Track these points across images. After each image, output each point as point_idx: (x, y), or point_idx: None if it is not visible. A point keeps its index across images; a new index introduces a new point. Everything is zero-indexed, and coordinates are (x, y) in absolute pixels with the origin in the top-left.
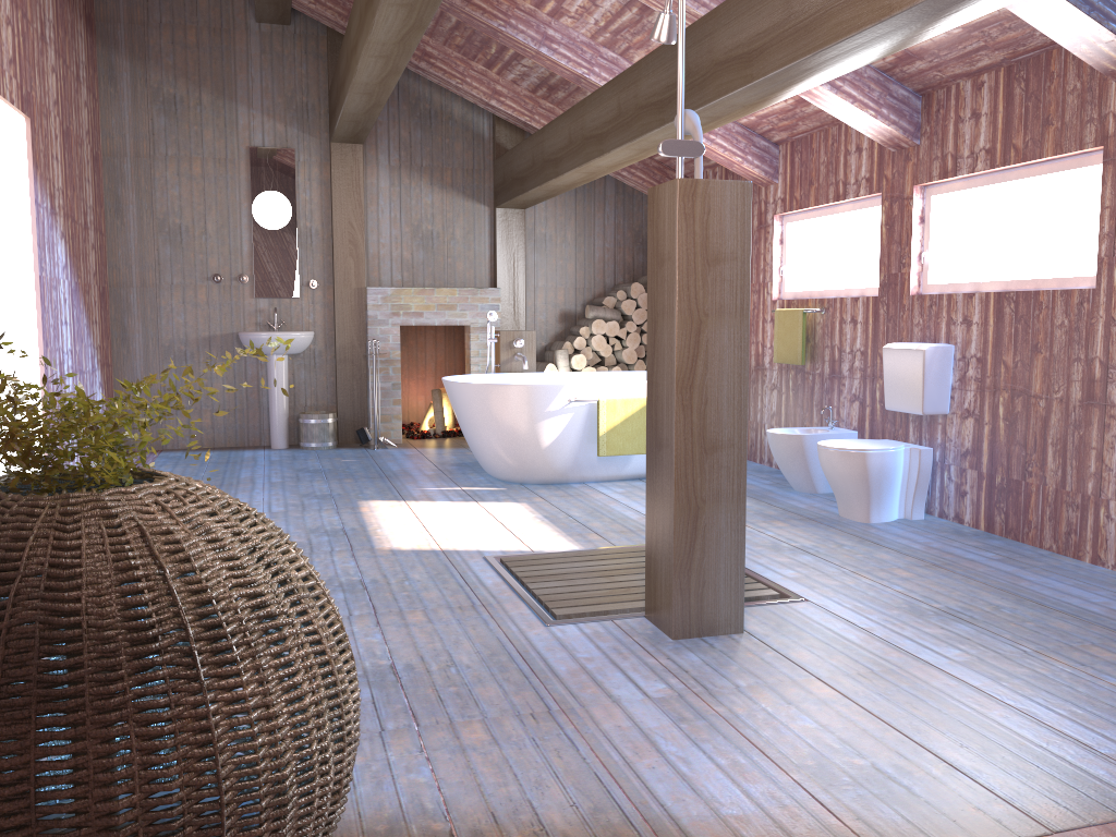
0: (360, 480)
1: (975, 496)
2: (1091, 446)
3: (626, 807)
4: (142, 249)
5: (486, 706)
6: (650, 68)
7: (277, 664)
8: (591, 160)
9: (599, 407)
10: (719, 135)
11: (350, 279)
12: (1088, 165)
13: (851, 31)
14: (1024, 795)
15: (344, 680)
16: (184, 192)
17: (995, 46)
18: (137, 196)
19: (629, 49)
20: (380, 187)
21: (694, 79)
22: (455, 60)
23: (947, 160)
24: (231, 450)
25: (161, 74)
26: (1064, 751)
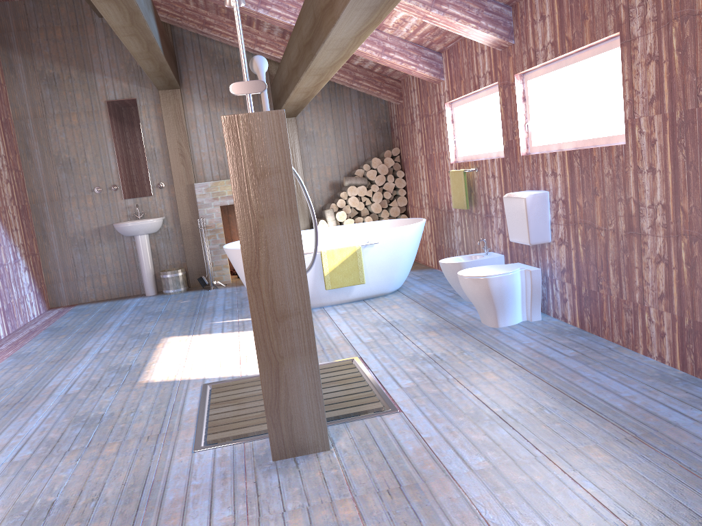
0: (178, 318)
1: (572, 302)
2: (635, 266)
3: None
4: (47, 177)
5: None
6: (303, 17)
7: None
8: (296, 85)
9: (322, 256)
10: (396, 52)
11: (183, 179)
12: (615, 47)
13: None
14: None
15: None
16: (69, 136)
17: None
18: (39, 143)
19: None
20: (197, 116)
21: (317, 23)
22: (226, 24)
23: (530, 54)
24: (119, 300)
25: (43, 61)
26: None
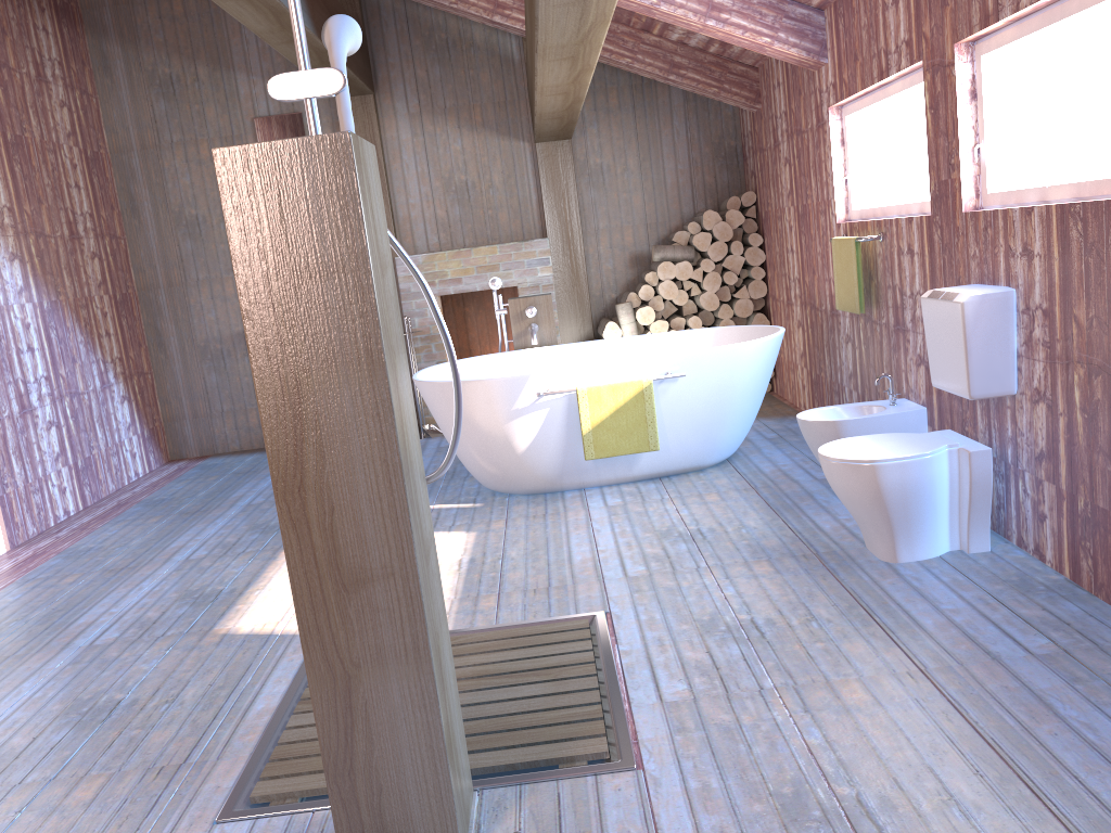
0: None
1: (1056, 524)
2: None
3: None
4: (163, 246)
5: None
6: None
7: None
8: (534, 81)
9: (579, 398)
10: (735, 12)
11: None
12: None
13: None
14: None
15: None
16: (196, 179)
17: None
18: (150, 191)
19: None
20: (402, 140)
21: None
22: None
23: None
24: None
25: (154, 54)
26: None
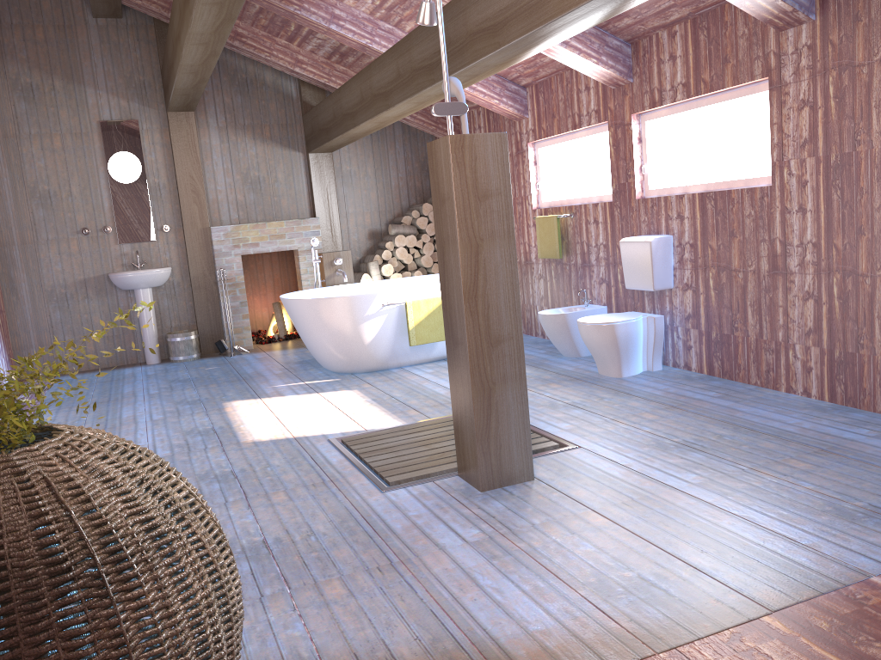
0: (222, 384)
1: (698, 349)
2: (778, 305)
3: (457, 634)
4: (18, 213)
5: (342, 565)
6: (419, 38)
7: (171, 572)
8: (380, 113)
9: (407, 307)
10: (479, 84)
11: (196, 221)
12: (758, 91)
13: (572, 6)
14: (750, 584)
15: (227, 573)
16: (49, 163)
17: (682, 4)
18: (9, 170)
19: (401, 21)
20: (213, 145)
21: (455, 46)
22: (262, 37)
23: (654, 93)
24: (114, 369)
25: (18, 67)
26: (776, 546)
